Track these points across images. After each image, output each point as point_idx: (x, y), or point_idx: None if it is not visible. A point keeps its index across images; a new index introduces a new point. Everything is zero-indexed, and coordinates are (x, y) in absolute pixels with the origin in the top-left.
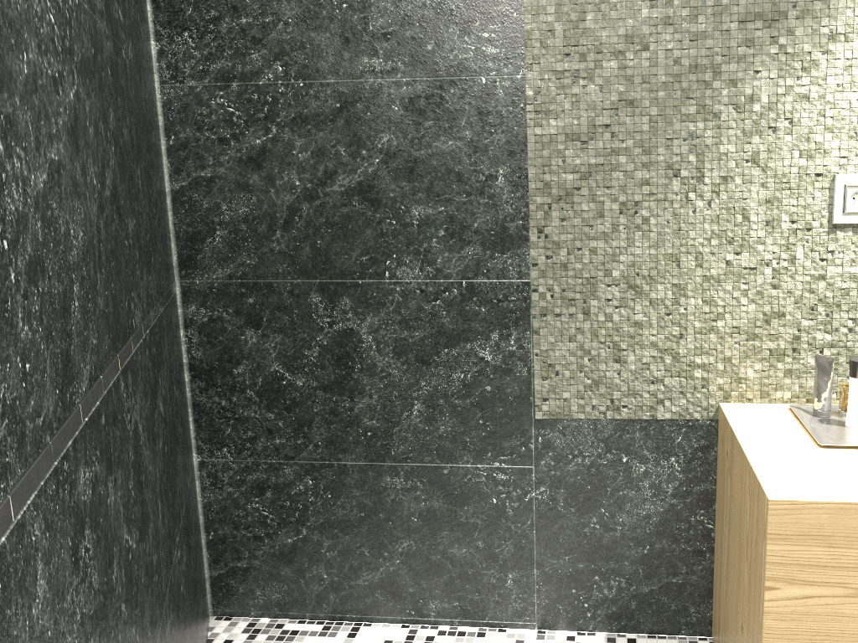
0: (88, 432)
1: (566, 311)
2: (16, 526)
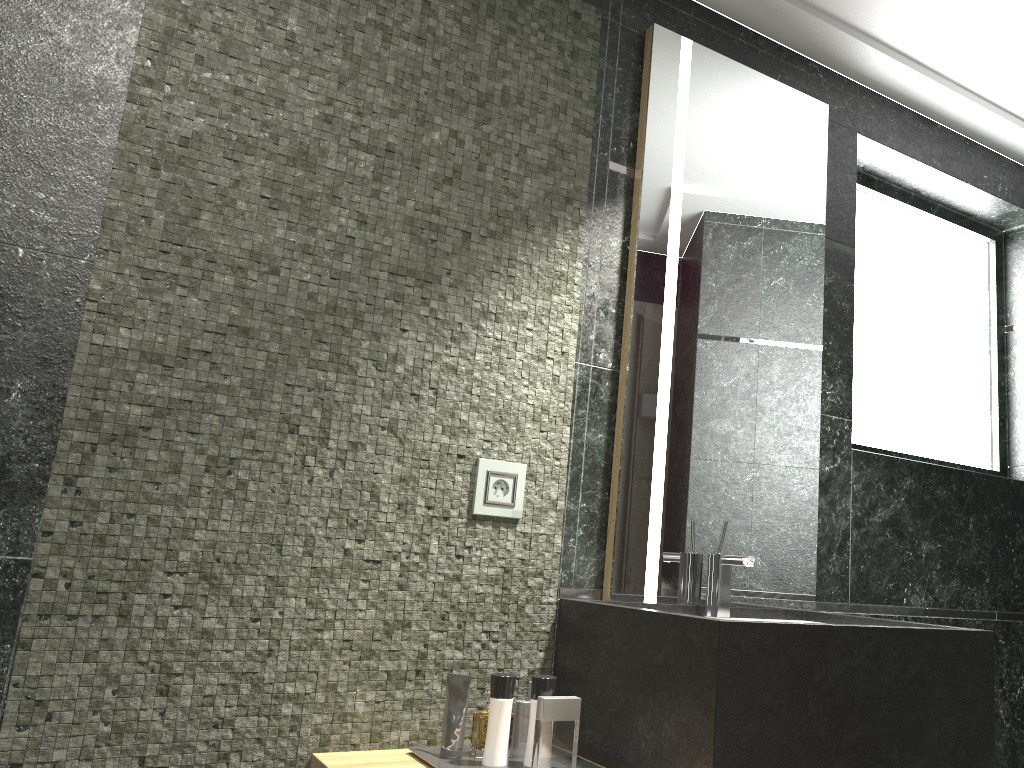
0: None
1: (90, 611)
2: None
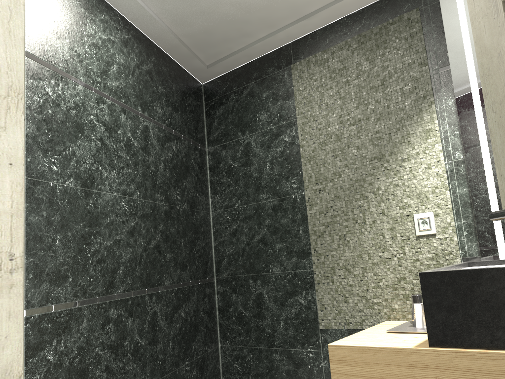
0: (119, 302)
1: (326, 281)
2: (78, 307)
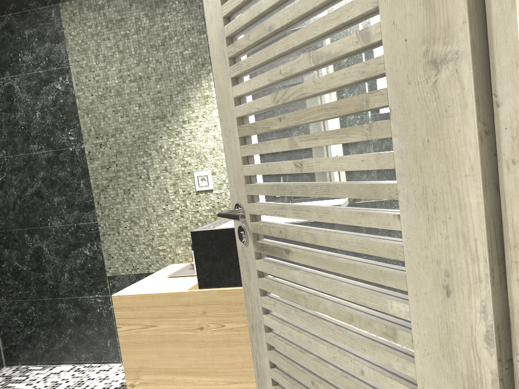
0: None
1: (112, 233)
2: None
